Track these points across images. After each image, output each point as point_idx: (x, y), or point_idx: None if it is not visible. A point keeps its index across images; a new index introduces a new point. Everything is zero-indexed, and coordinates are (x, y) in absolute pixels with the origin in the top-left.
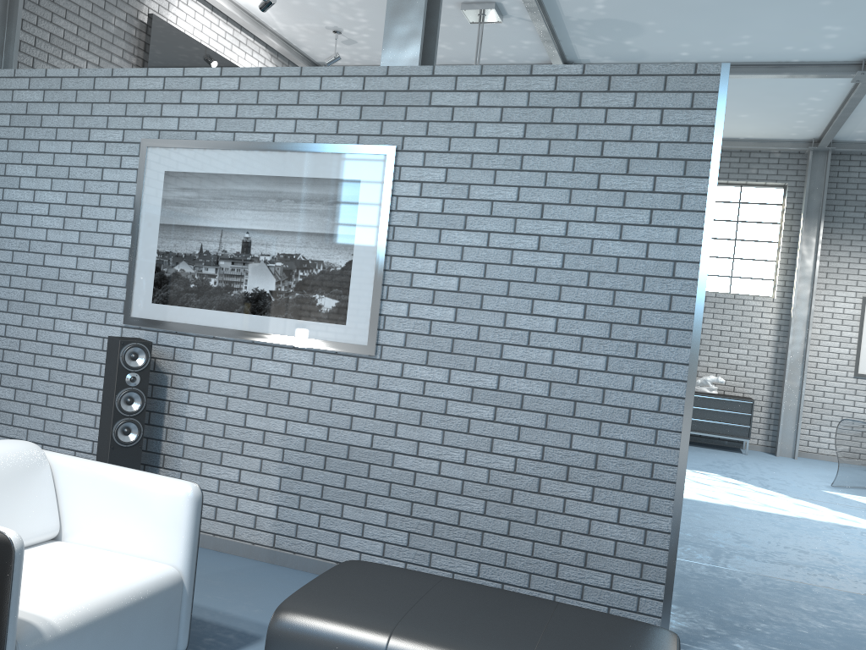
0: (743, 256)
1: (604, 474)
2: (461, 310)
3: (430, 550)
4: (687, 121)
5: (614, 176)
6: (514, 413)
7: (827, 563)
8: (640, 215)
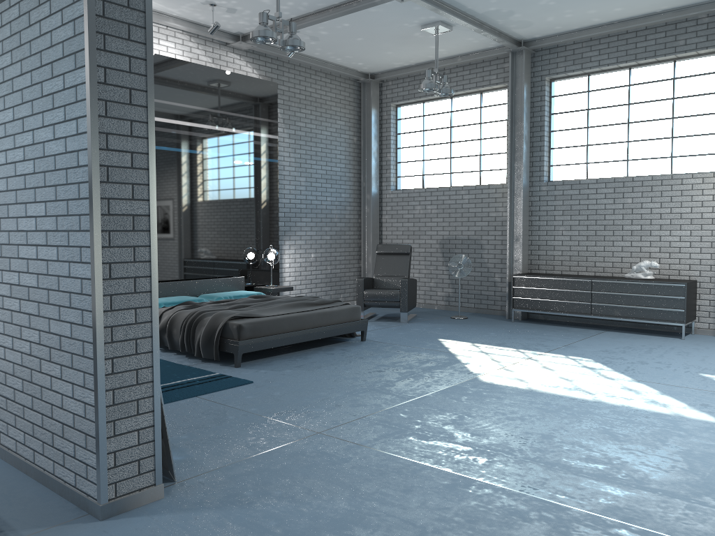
0: (683, 133)
1: (64, 354)
2: (2, 220)
3: (7, 422)
4: (73, 16)
5: (47, 81)
6: (27, 304)
7: (510, 446)
8: (61, 113)
